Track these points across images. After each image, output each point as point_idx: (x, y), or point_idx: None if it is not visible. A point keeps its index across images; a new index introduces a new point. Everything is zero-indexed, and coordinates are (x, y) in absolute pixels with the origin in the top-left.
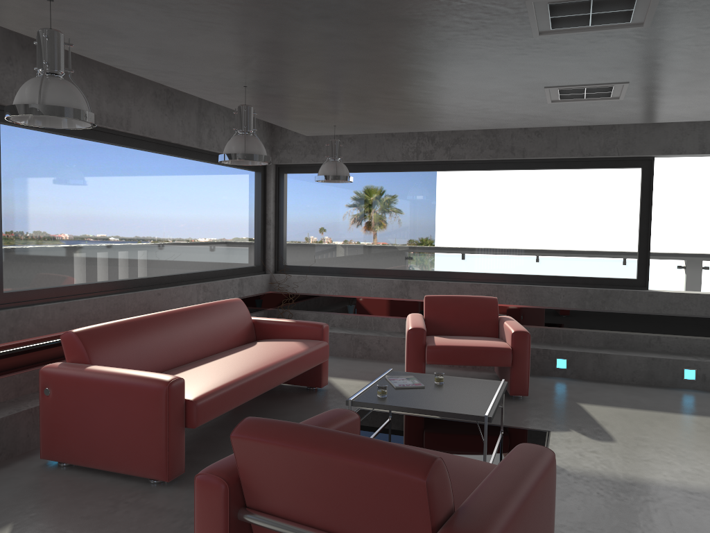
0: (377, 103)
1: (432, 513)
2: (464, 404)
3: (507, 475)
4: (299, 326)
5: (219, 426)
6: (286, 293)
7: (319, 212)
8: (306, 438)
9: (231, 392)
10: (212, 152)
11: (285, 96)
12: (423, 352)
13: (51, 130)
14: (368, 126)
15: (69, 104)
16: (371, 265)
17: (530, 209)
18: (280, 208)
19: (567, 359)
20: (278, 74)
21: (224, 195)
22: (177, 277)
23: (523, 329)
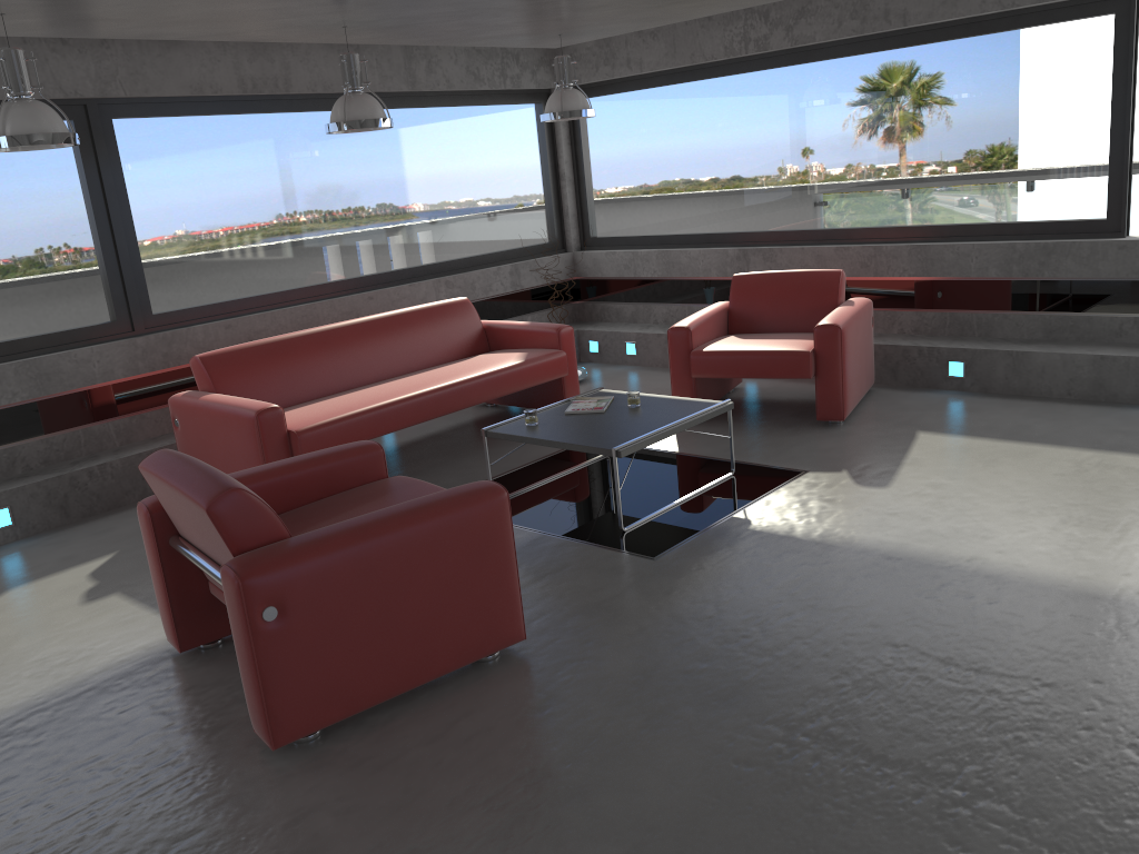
0: (543, 8)
1: (228, 540)
2: (615, 435)
3: (384, 512)
4: (533, 331)
5: (398, 461)
6: (593, 279)
7: (629, 153)
8: (170, 470)
9: (360, 421)
10: (442, 91)
11: (414, 25)
12: (689, 362)
13: (181, 114)
14: (606, 27)
15: (31, 129)
16: (703, 228)
17: (928, 113)
18: (578, 153)
19: (964, 361)
20: (349, 12)
21: (476, 149)
22: (403, 273)
23: (835, 321)
